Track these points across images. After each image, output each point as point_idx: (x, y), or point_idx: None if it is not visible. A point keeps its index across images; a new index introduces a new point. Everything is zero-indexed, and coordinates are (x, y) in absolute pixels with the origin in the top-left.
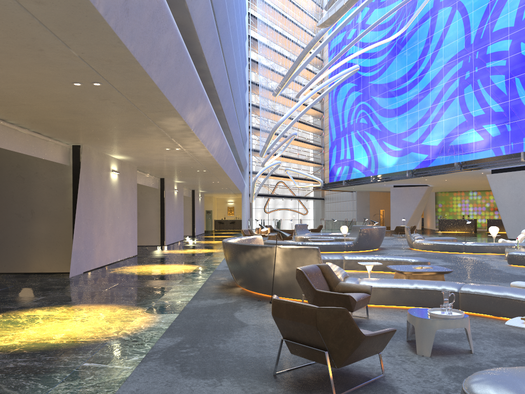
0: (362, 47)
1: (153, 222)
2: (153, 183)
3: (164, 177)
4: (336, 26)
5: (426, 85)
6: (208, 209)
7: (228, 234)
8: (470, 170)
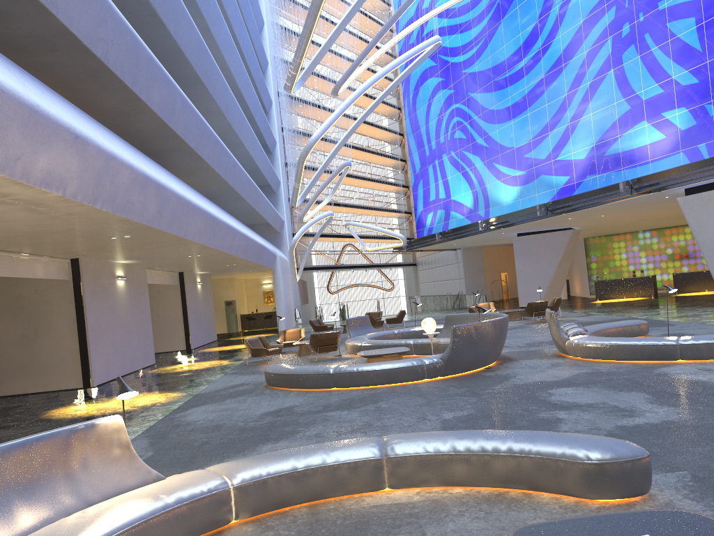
0: (446, 18)
1: (66, 345)
2: (48, 270)
3: (77, 256)
4: None
5: (556, 59)
6: (229, 299)
7: None
8: (648, 193)
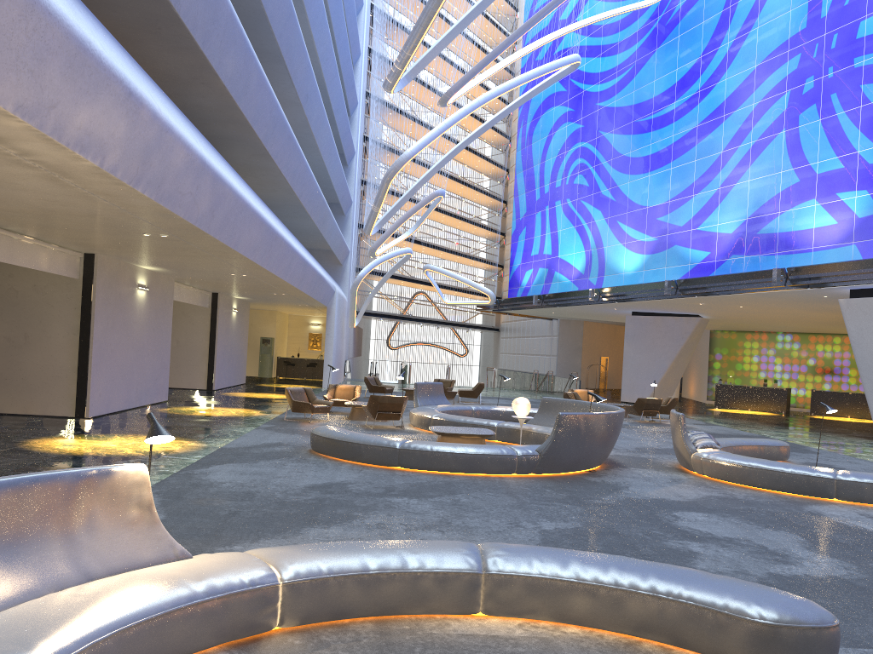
0: (588, 35)
1: (61, 361)
2: (55, 263)
3: (93, 251)
4: None
5: (716, 108)
6: (266, 335)
7: None
8: (805, 288)
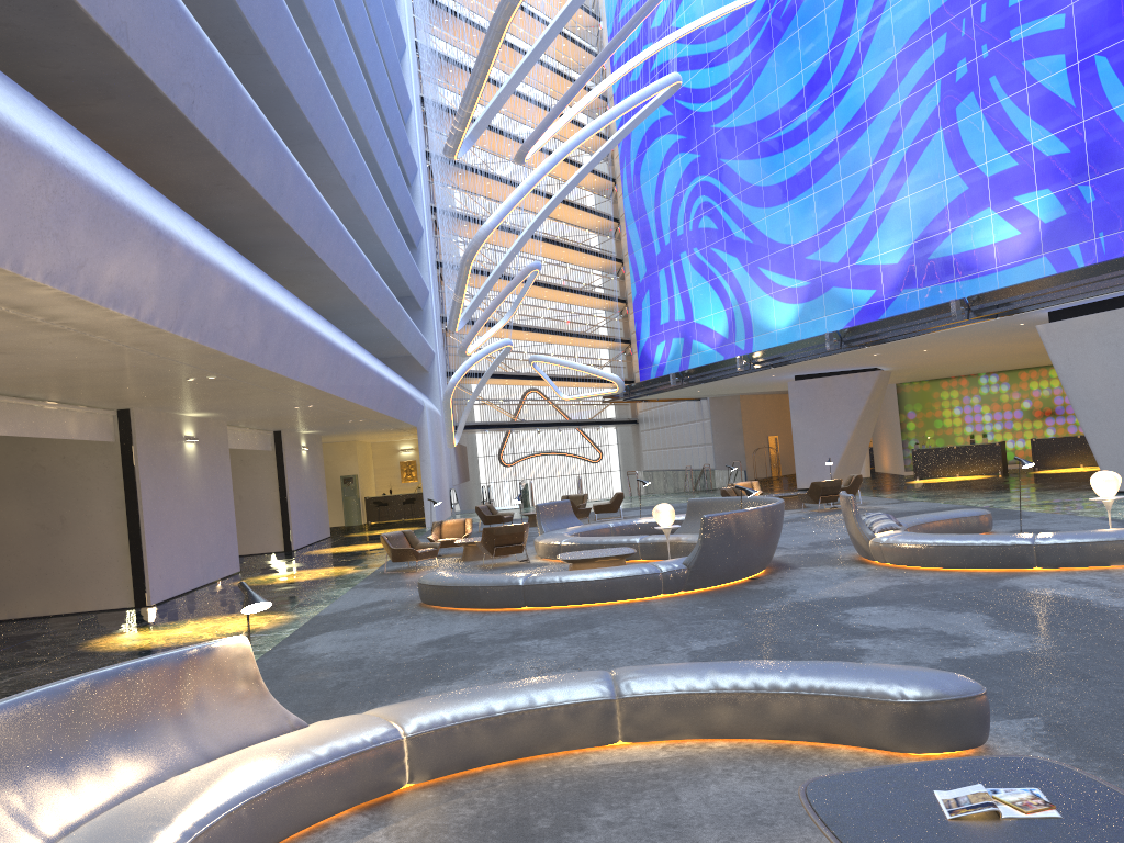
0: (688, 43)
1: (108, 542)
2: (85, 427)
3: (127, 406)
4: (624, 1)
5: (856, 112)
6: (347, 473)
7: None
8: (993, 318)
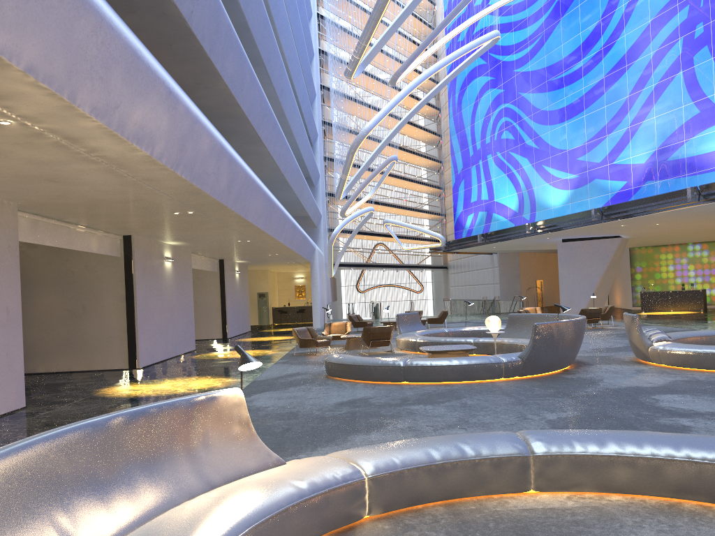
0: (500, 15)
1: (113, 324)
2: (102, 245)
3: (130, 233)
4: None
5: (619, 60)
6: (261, 291)
7: (288, 332)
8: None
